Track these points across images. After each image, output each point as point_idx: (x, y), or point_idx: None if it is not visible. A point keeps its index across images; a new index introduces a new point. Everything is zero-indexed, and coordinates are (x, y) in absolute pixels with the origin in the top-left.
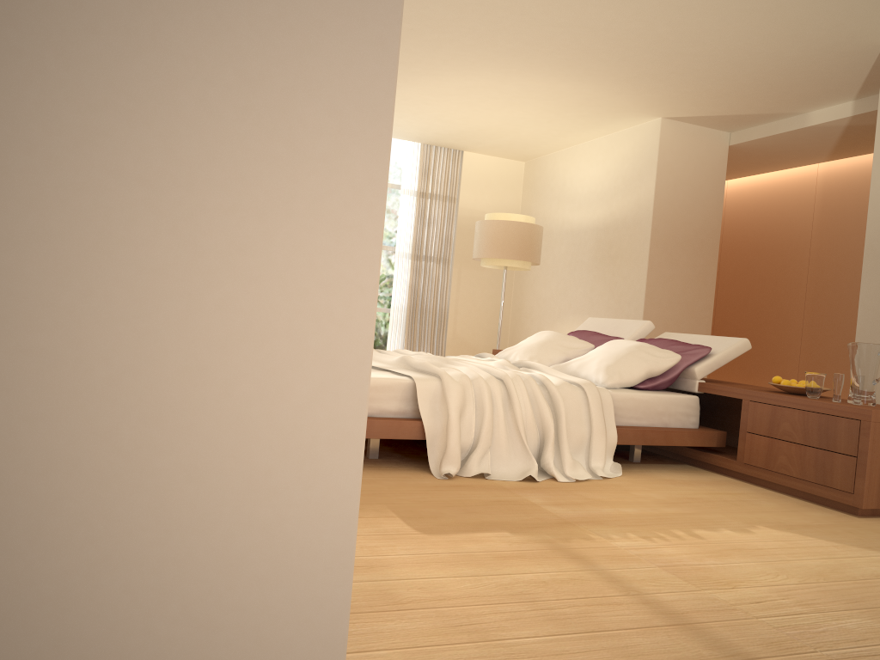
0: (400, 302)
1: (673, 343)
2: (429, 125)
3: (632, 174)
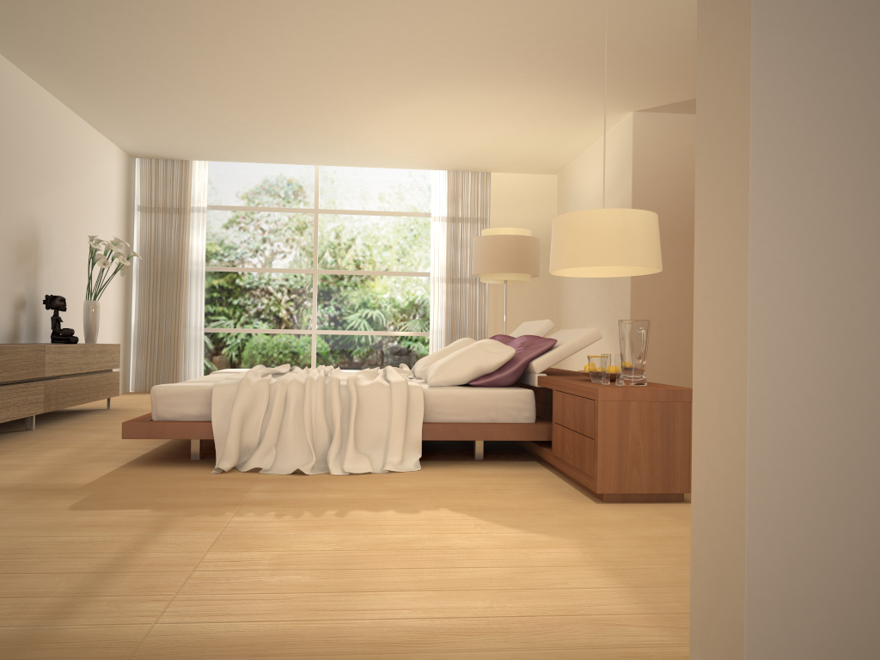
0: (439, 324)
1: (527, 338)
2: (433, 152)
3: (617, 173)
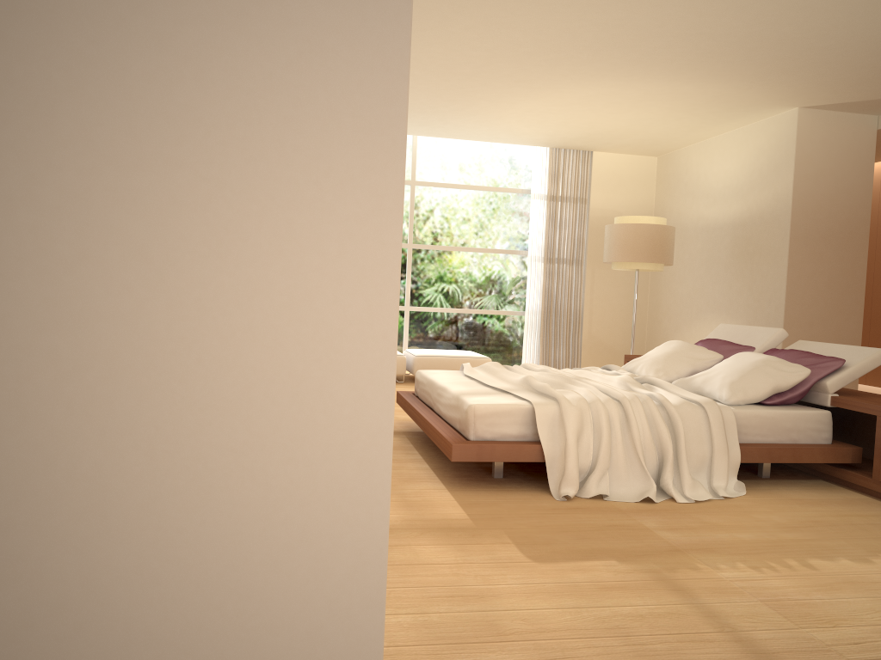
0: (534, 305)
1: (803, 355)
2: (555, 131)
3: (768, 167)
